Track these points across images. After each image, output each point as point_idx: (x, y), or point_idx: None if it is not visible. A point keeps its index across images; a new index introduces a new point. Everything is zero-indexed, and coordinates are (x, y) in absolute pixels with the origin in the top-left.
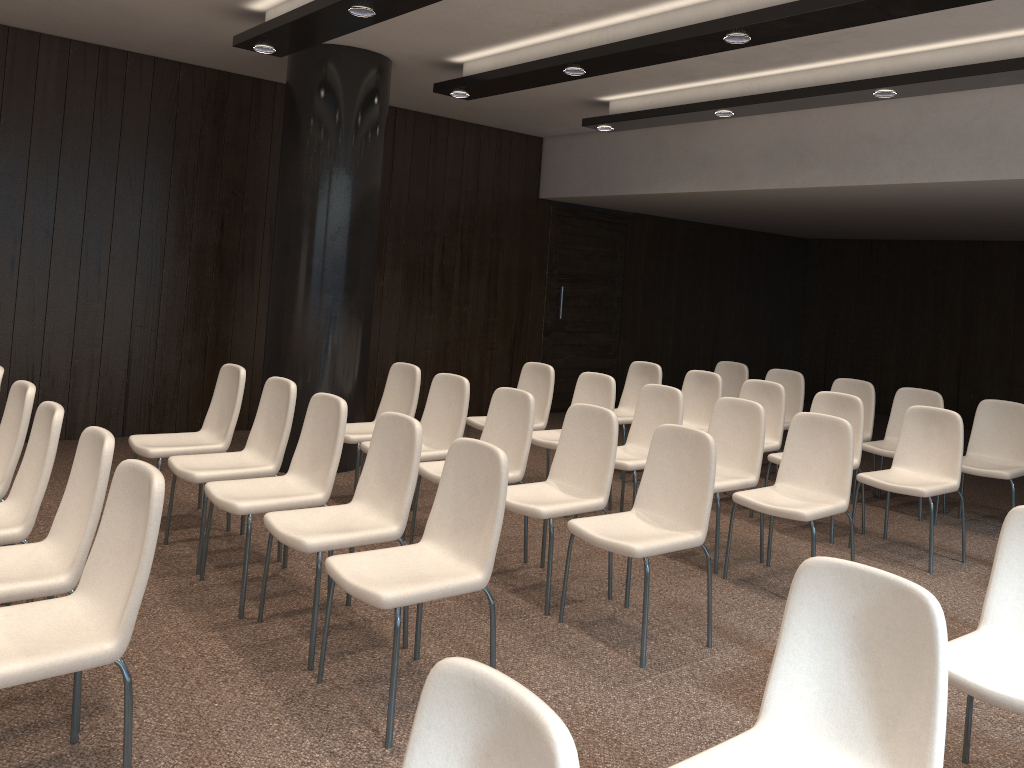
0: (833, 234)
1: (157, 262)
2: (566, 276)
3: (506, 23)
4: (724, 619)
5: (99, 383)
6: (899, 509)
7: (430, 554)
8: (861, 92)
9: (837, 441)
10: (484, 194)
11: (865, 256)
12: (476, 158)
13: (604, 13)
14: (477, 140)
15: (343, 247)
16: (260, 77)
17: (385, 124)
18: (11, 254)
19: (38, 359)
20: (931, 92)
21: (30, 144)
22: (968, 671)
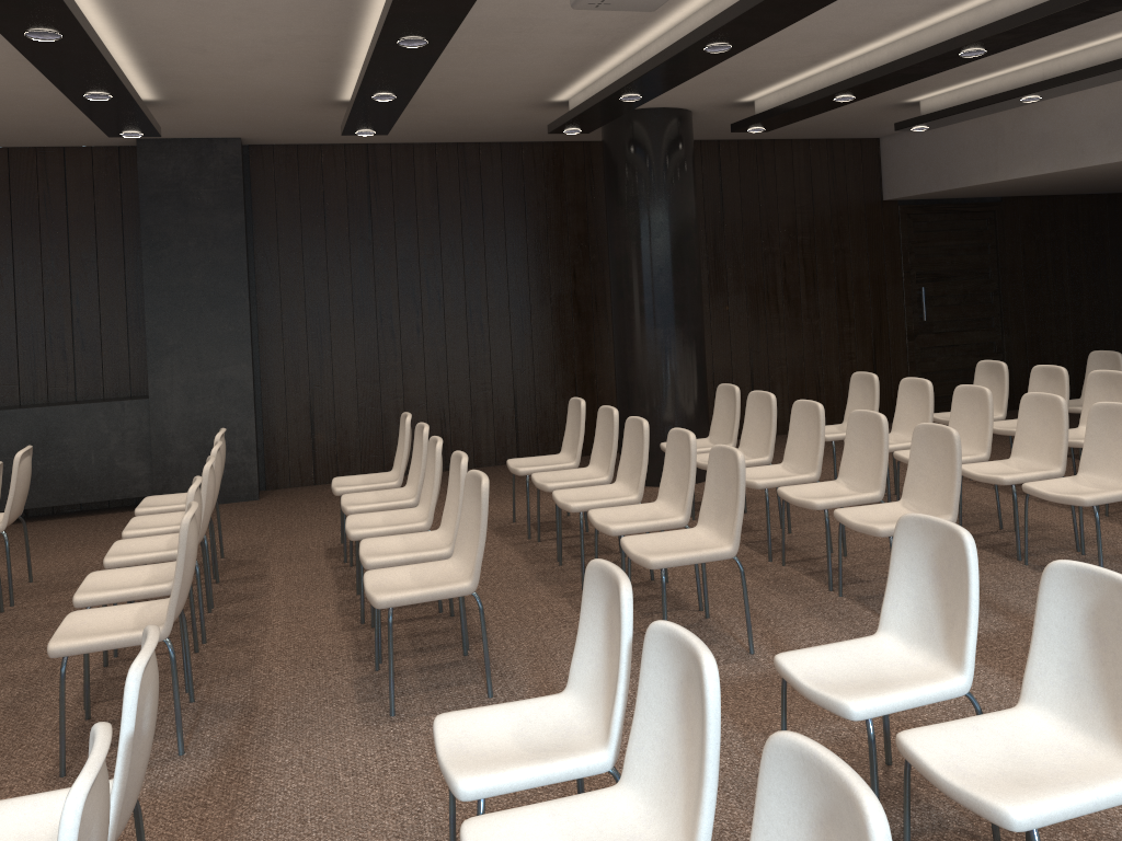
0: None
1: (525, 314)
2: (927, 275)
3: (770, 69)
4: (1001, 596)
5: (494, 420)
6: None
7: (700, 535)
8: None
9: None
10: (821, 206)
11: None
12: (807, 172)
13: (852, 47)
14: (806, 155)
15: (666, 286)
16: (588, 140)
17: (692, 169)
18: (416, 322)
19: (446, 404)
20: None
21: (417, 233)
22: None
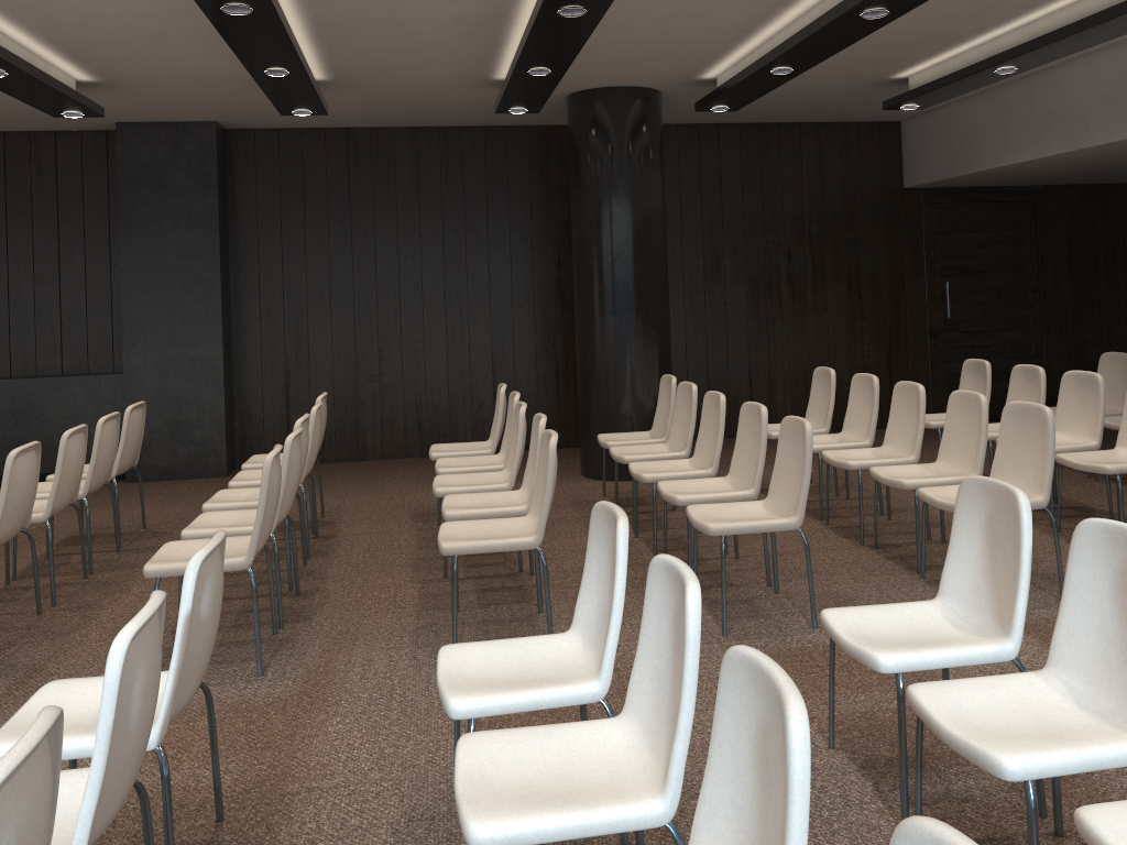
0: None
1: (506, 301)
2: (954, 270)
3: (702, 41)
4: None
5: (472, 407)
6: None
7: (524, 524)
8: (1117, 20)
9: (1041, 431)
10: (832, 194)
11: None
12: (817, 158)
13: (772, 13)
14: (816, 139)
15: (623, 272)
16: None
17: (656, 151)
18: (393, 307)
19: (423, 390)
20: None
21: (397, 217)
22: (846, 625)
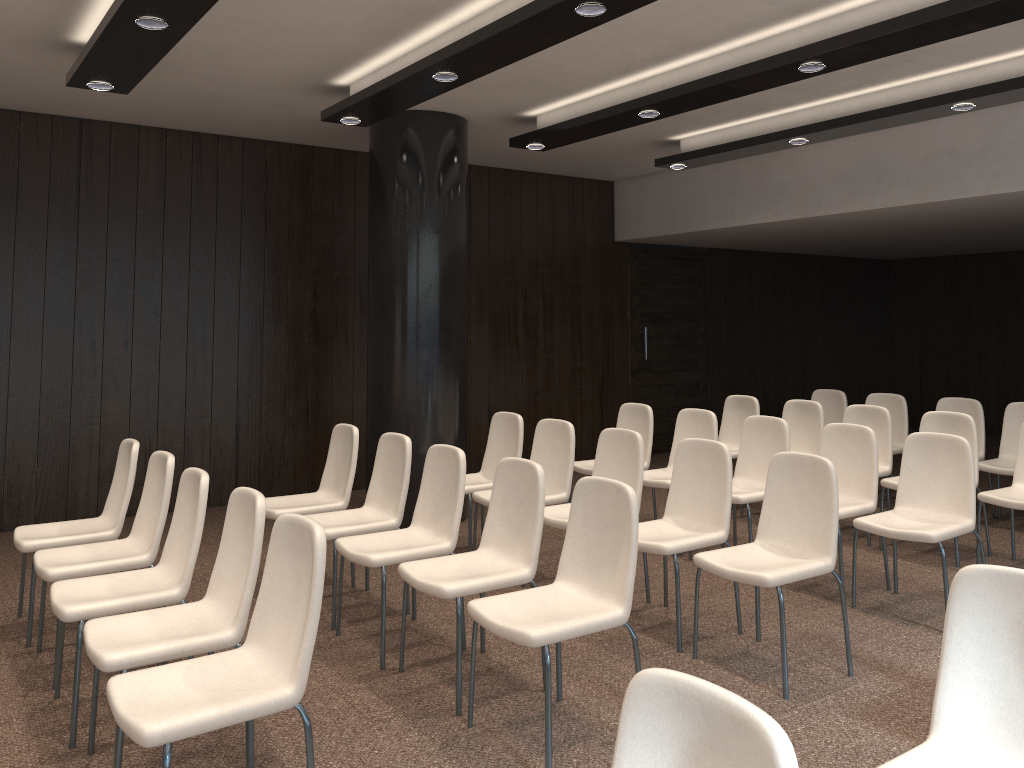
0: (915, 253)
1: (257, 332)
2: (648, 316)
3: (579, 74)
4: (860, 648)
5: (211, 453)
6: (1023, 529)
7: (566, 593)
8: (938, 107)
9: (955, 459)
10: (561, 241)
11: (951, 272)
12: (550, 207)
13: (675, 55)
14: (550, 189)
15: (435, 303)
16: (341, 147)
17: (466, 181)
18: (124, 335)
19: (154, 433)
20: (1011, 101)
21: (136, 230)
22: None
